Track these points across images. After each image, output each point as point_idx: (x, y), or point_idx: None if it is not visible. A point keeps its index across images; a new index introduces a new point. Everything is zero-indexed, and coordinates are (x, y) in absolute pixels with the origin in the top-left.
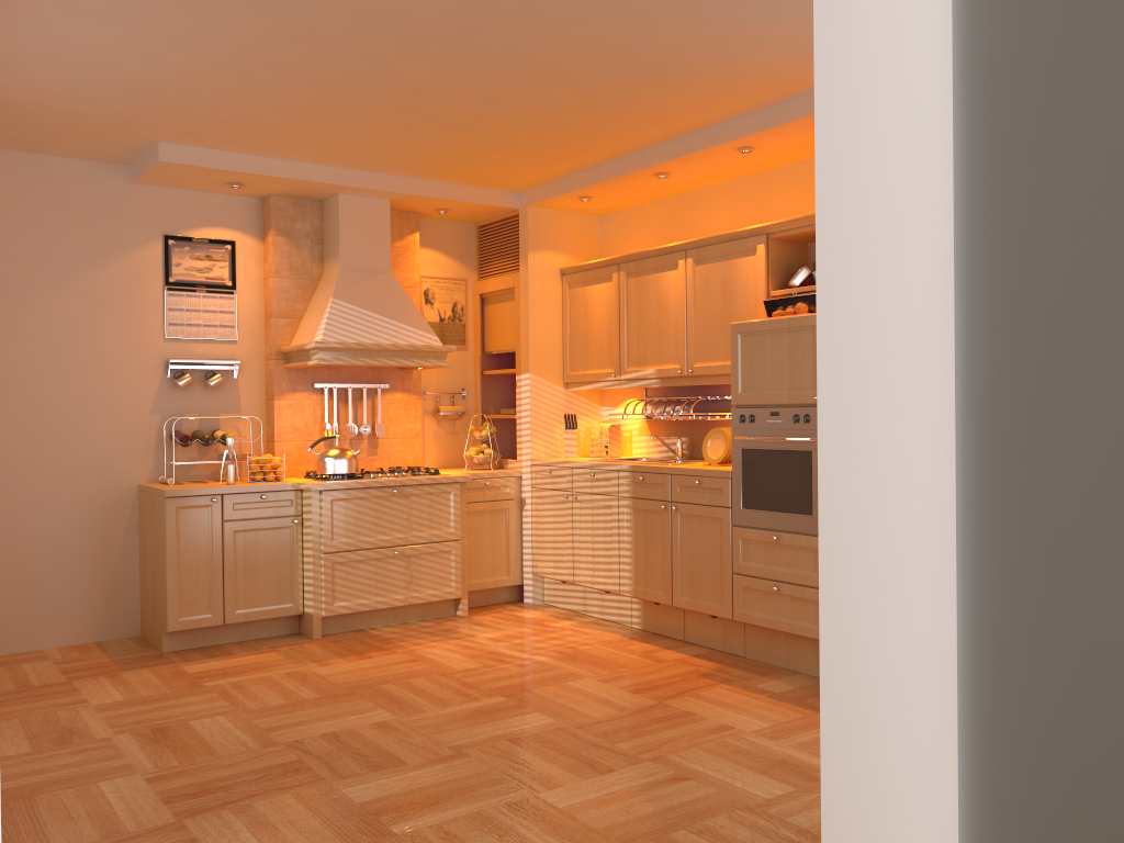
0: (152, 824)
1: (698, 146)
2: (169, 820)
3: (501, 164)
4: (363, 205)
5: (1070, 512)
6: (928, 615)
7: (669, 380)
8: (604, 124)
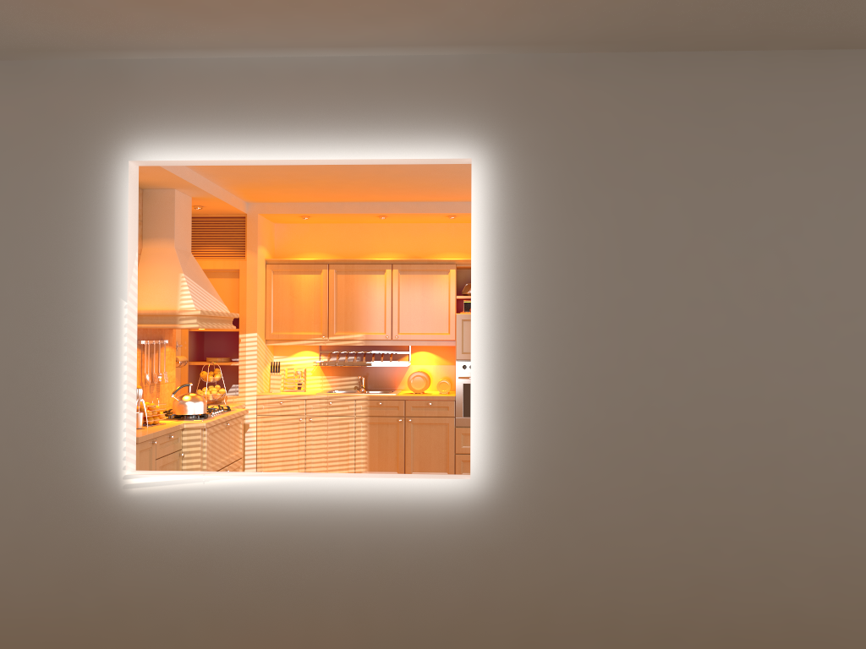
0: None
1: (433, 210)
2: None
3: (298, 192)
4: (183, 200)
5: None
6: None
7: (372, 341)
8: (410, 191)
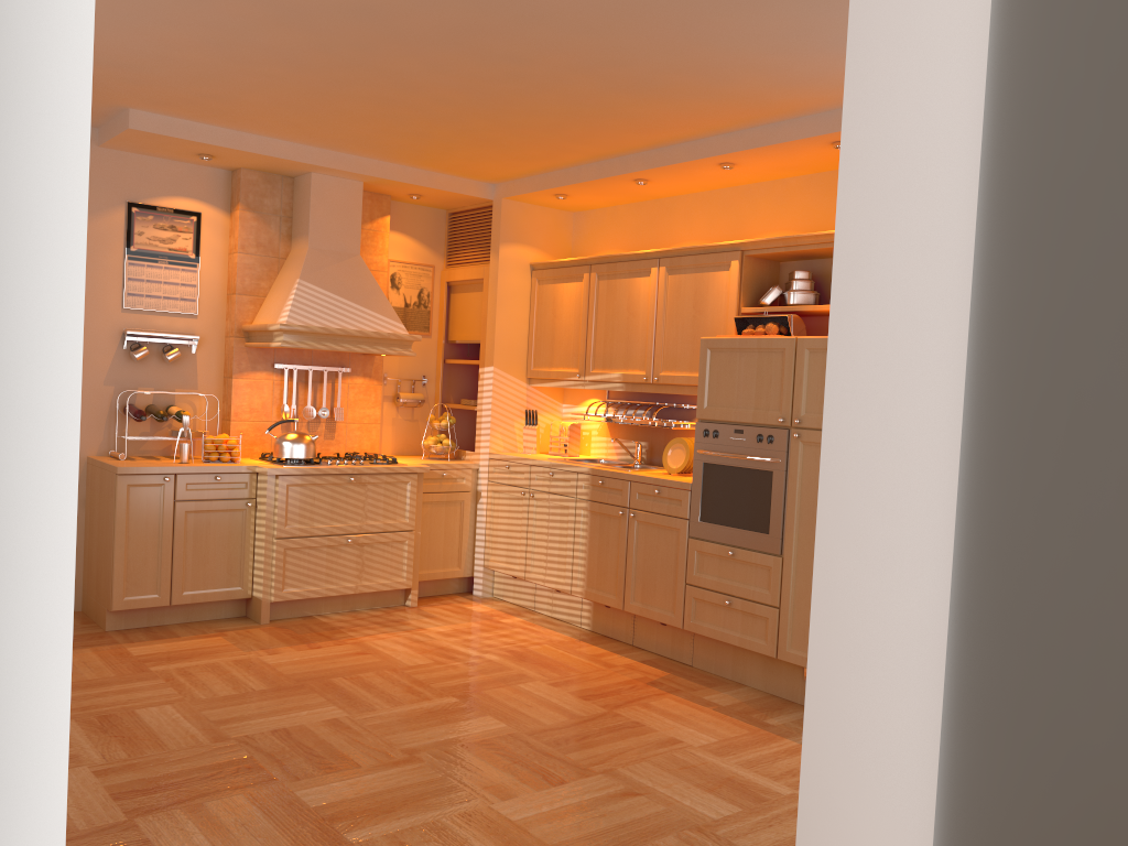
0: (102, 822)
1: (681, 158)
2: (120, 818)
3: (480, 156)
4: (336, 186)
5: (1048, 600)
6: (914, 700)
7: (633, 385)
8: (589, 129)
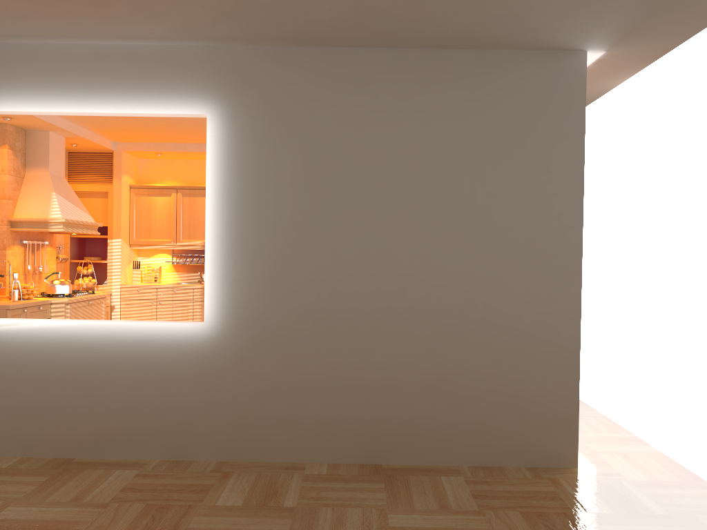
0: None
1: None
2: None
3: (147, 135)
4: (57, 139)
5: None
6: None
7: None
8: None
